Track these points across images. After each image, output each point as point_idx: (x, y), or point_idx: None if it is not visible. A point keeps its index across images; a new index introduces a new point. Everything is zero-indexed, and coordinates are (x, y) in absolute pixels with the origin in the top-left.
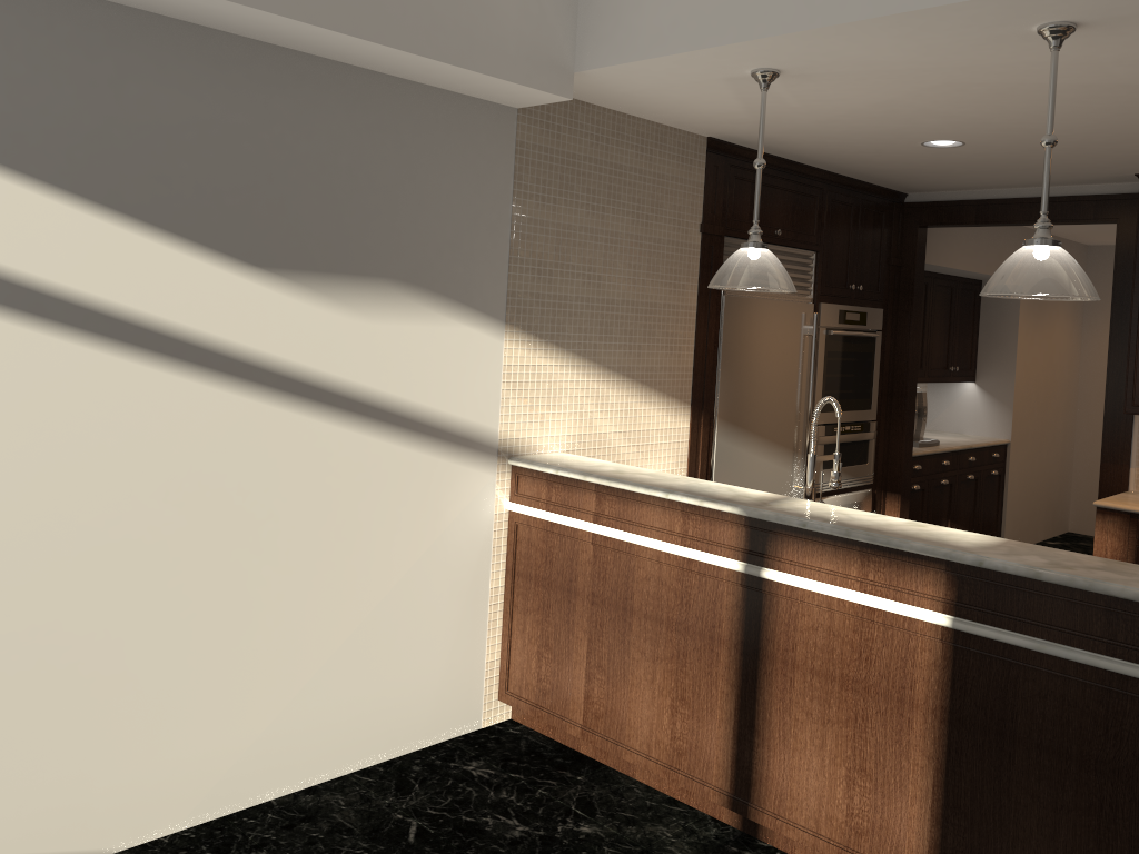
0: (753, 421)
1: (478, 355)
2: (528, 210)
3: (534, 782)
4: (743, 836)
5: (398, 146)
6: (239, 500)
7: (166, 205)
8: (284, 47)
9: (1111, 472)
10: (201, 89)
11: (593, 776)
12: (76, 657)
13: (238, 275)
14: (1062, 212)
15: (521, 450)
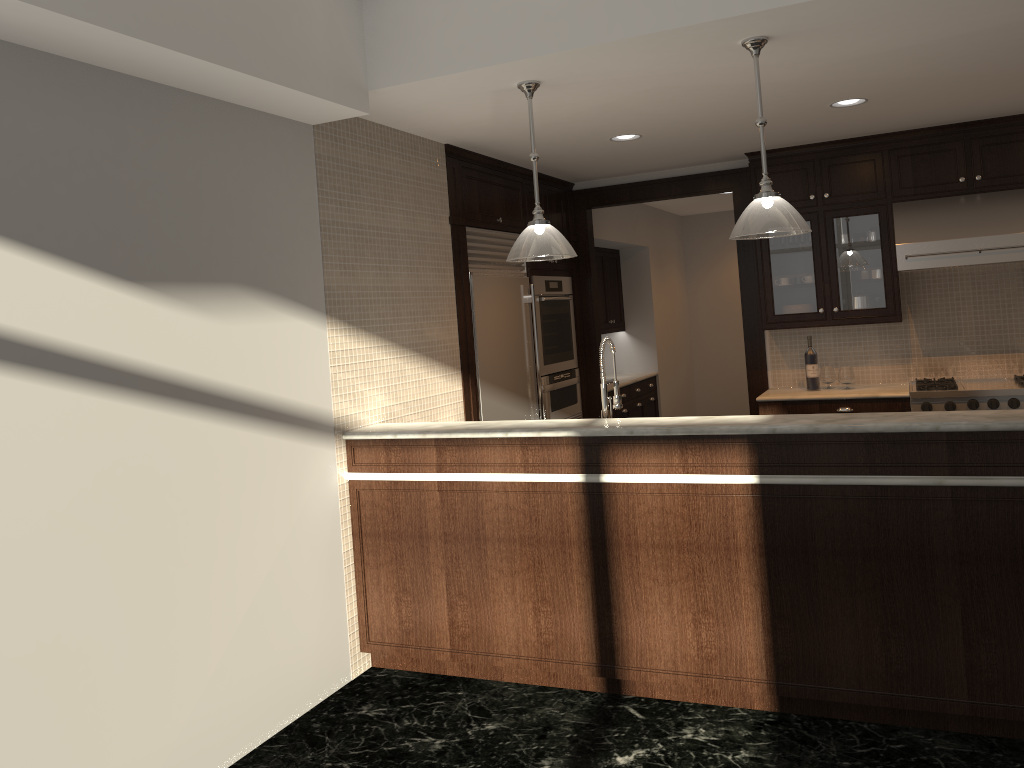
0: (503, 379)
1: (310, 345)
2: (331, 214)
3: (425, 706)
4: (611, 696)
5: (229, 162)
6: (141, 505)
7: (48, 228)
8: (129, 75)
9: (755, 376)
10: (66, 116)
11: (470, 689)
12: (18, 686)
13: (116, 290)
14: (693, 187)
15: (350, 426)
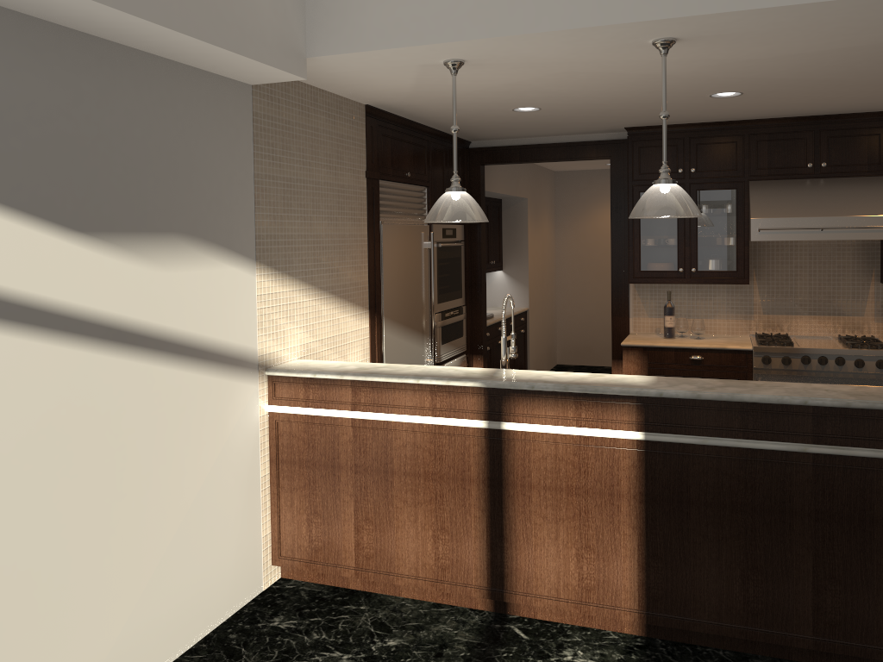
0: (403, 316)
1: (240, 289)
2: (264, 168)
3: (332, 620)
4: (498, 615)
5: (175, 119)
6: (82, 443)
7: (3, 181)
8: (86, 33)
9: (619, 322)
10: (24, 72)
11: (371, 603)
12: None
13: (66, 241)
14: (576, 153)
15: (272, 362)
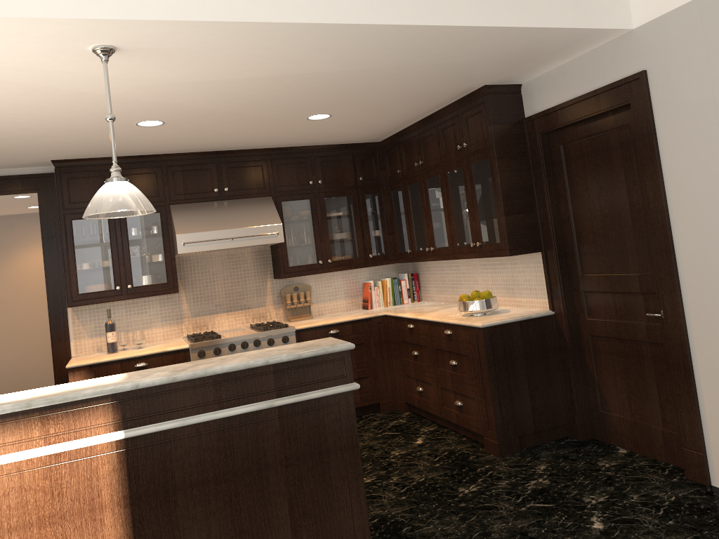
0: None
1: None
2: None
3: None
4: None
5: None
6: None
7: None
8: None
9: (60, 348)
10: None
11: None
12: None
13: None
14: (0, 187)
15: None
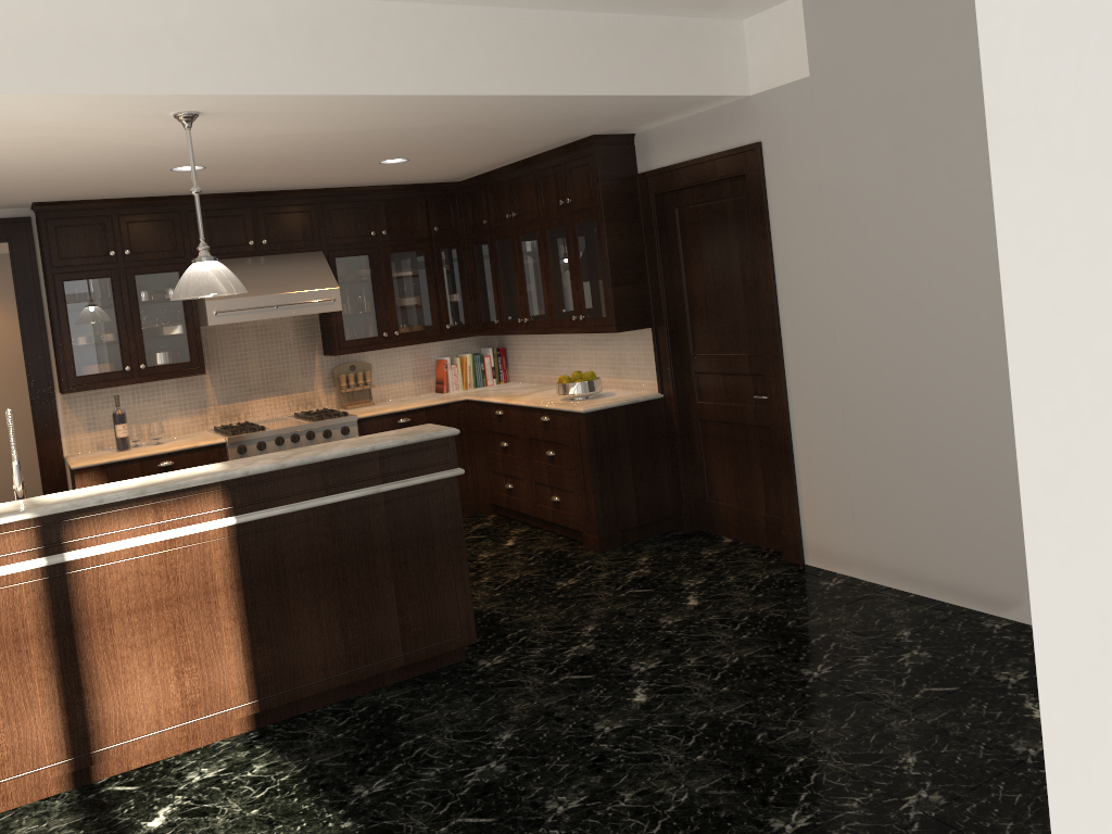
0: None
1: None
2: None
3: None
4: (83, 788)
5: None
6: None
7: None
8: None
9: (48, 445)
10: None
11: None
12: None
13: None
14: None
15: None
